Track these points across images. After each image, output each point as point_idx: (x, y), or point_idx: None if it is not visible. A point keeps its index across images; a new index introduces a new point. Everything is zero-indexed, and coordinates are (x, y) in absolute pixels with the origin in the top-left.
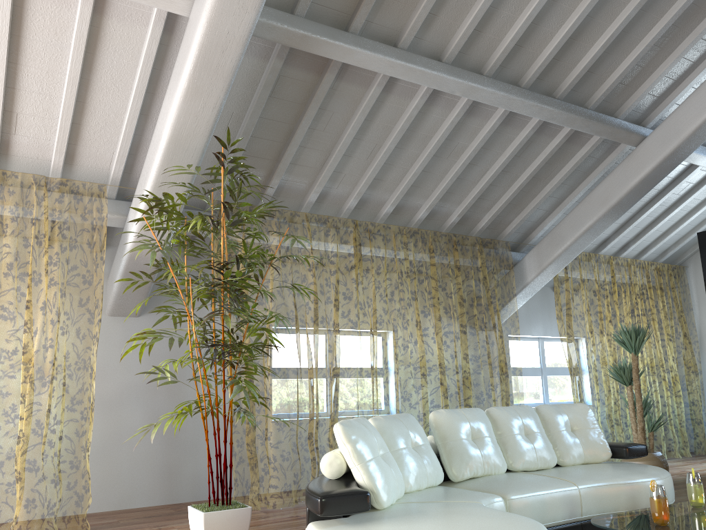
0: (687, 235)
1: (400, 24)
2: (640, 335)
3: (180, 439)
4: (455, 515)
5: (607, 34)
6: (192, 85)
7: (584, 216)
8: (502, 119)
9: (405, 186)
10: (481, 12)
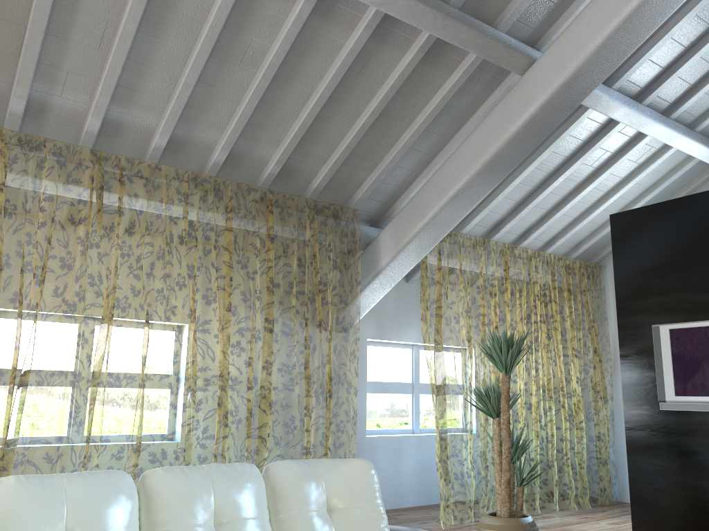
0: (604, 225)
1: None
2: (513, 347)
3: None
4: None
5: None
6: None
7: (452, 176)
8: (313, 2)
9: (175, 104)
10: None
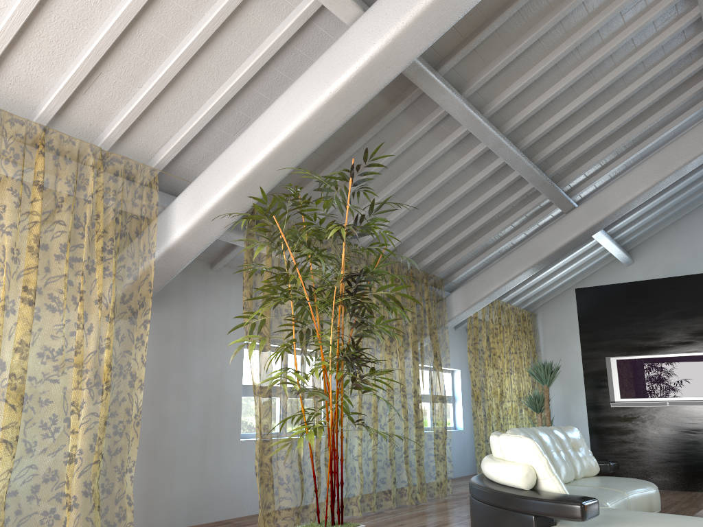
0: (545, 289)
1: (470, 76)
2: (554, 370)
3: (159, 460)
4: (642, 517)
5: (587, 121)
6: (342, 92)
7: (515, 264)
8: (493, 172)
9: (396, 217)
10: (529, 82)
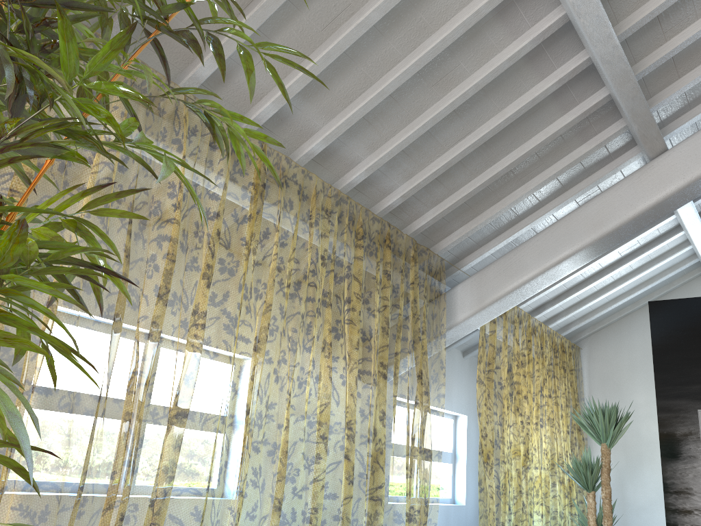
0: (597, 310)
1: None
2: (622, 420)
3: None
4: None
5: None
6: None
7: (561, 241)
8: (537, 43)
9: (358, 111)
10: None
